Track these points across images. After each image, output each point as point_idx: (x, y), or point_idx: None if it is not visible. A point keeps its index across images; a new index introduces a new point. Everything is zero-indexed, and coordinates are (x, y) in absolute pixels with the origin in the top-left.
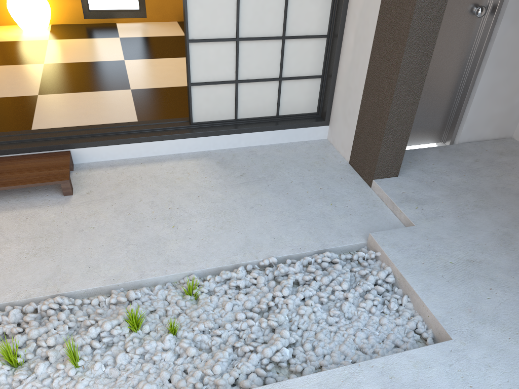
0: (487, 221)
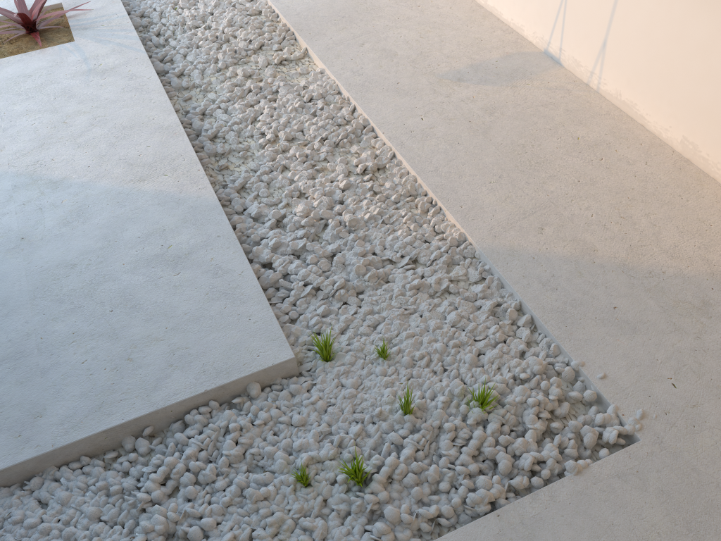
0: None
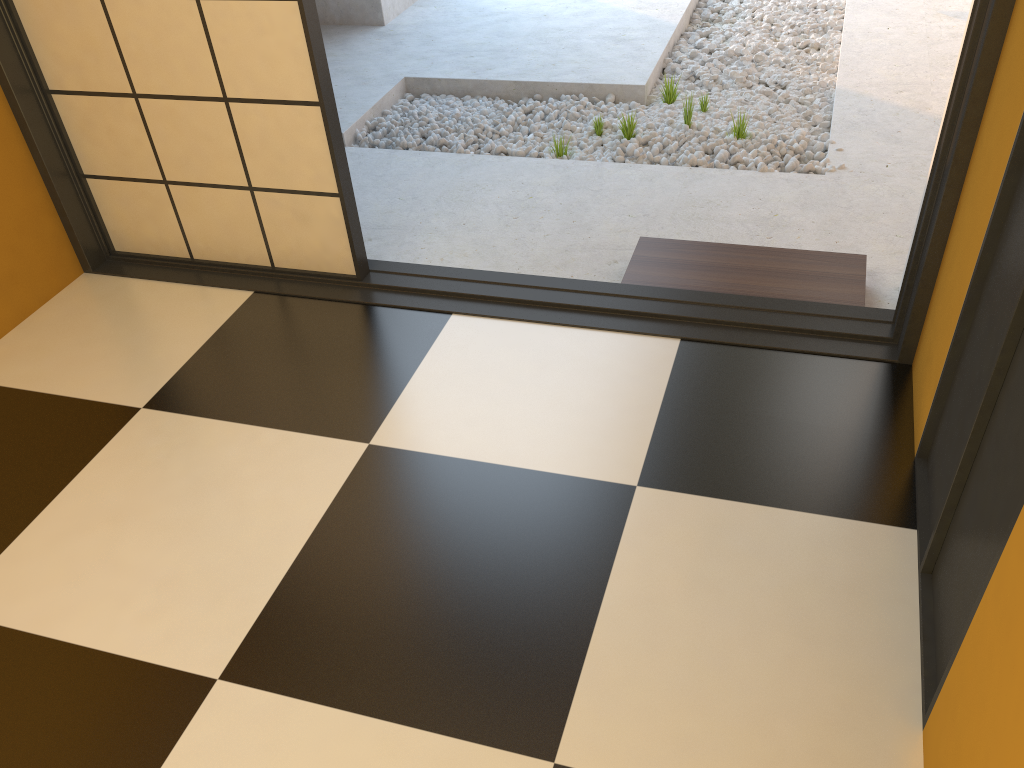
0: None
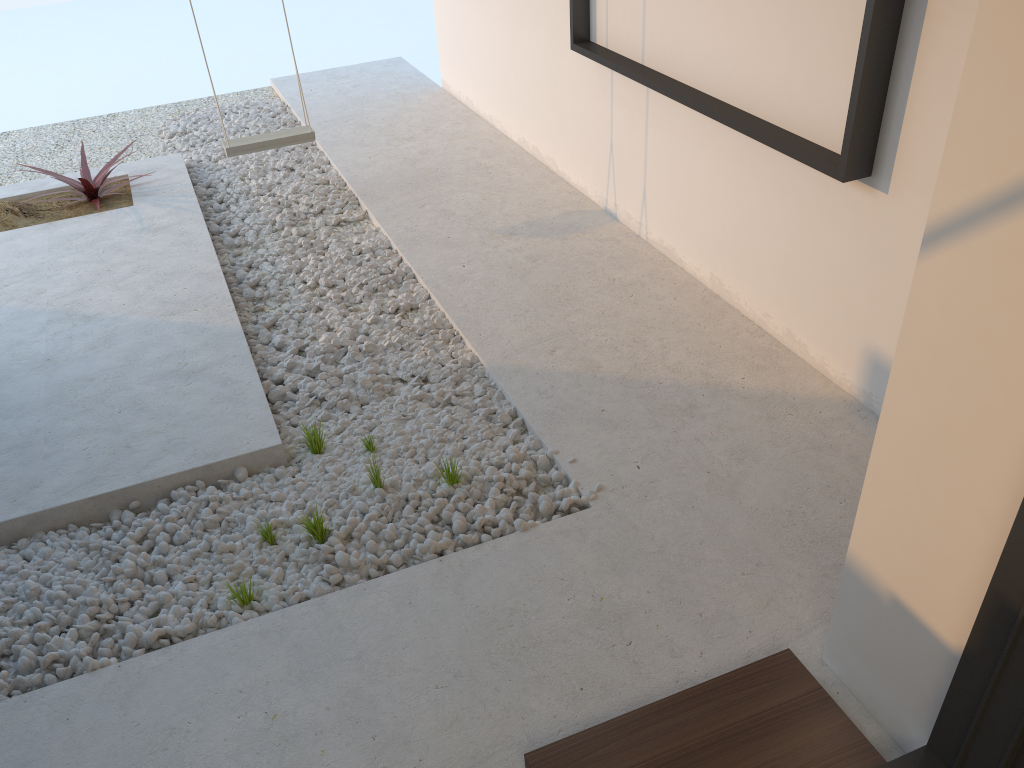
0: None
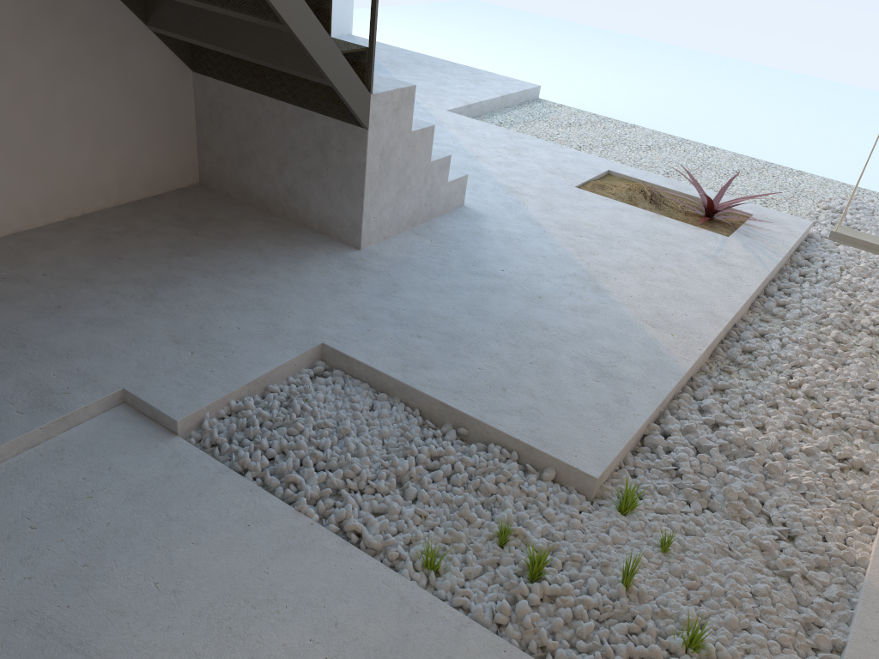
0: (64, 336)
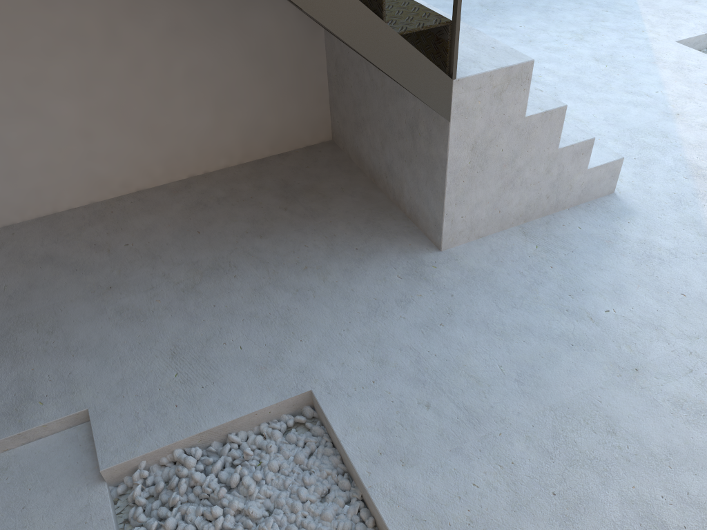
0: (89, 326)
